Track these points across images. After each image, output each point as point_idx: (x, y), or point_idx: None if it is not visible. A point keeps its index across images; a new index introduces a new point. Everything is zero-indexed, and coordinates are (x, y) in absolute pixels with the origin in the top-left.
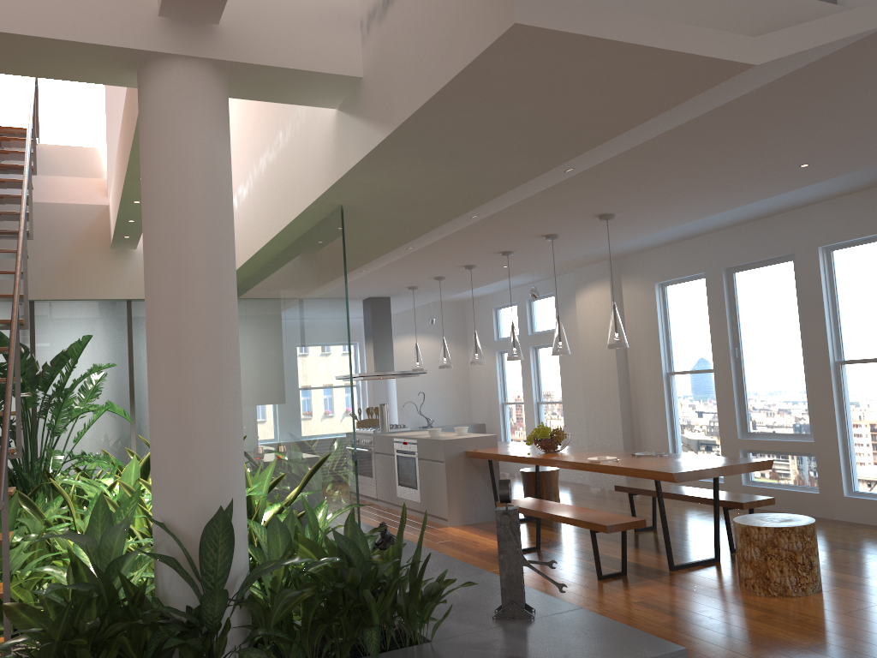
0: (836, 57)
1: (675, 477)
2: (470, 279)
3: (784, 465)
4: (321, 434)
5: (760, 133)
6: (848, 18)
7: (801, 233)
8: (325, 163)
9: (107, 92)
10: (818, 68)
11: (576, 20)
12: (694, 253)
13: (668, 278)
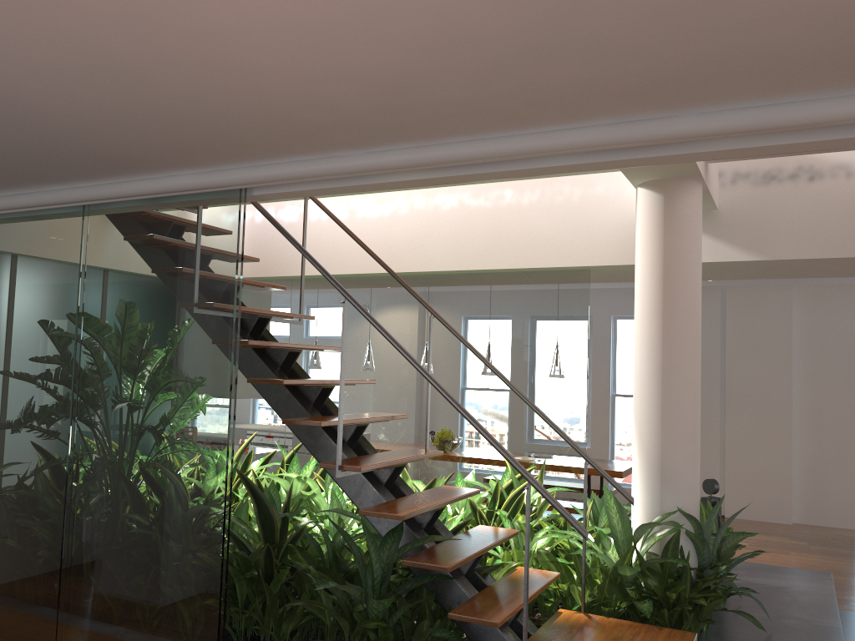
0: None
1: (622, 474)
2: None
3: None
4: (508, 440)
5: None
6: None
7: (599, 303)
8: (623, 244)
9: None
10: None
11: None
12: None
13: None
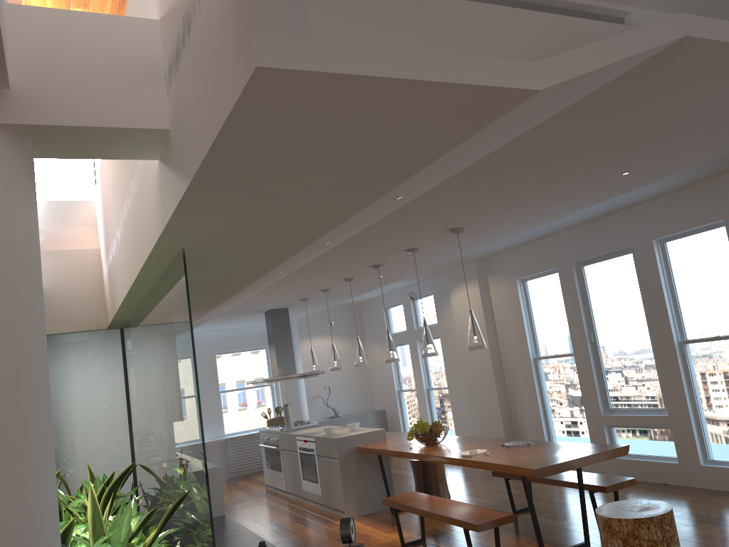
0: (632, 75)
1: (537, 473)
2: (354, 288)
3: (644, 438)
4: (186, 468)
5: (577, 149)
6: (633, 36)
7: (636, 228)
8: (156, 211)
9: None
10: (617, 87)
11: (331, 59)
12: (546, 251)
13: (527, 274)
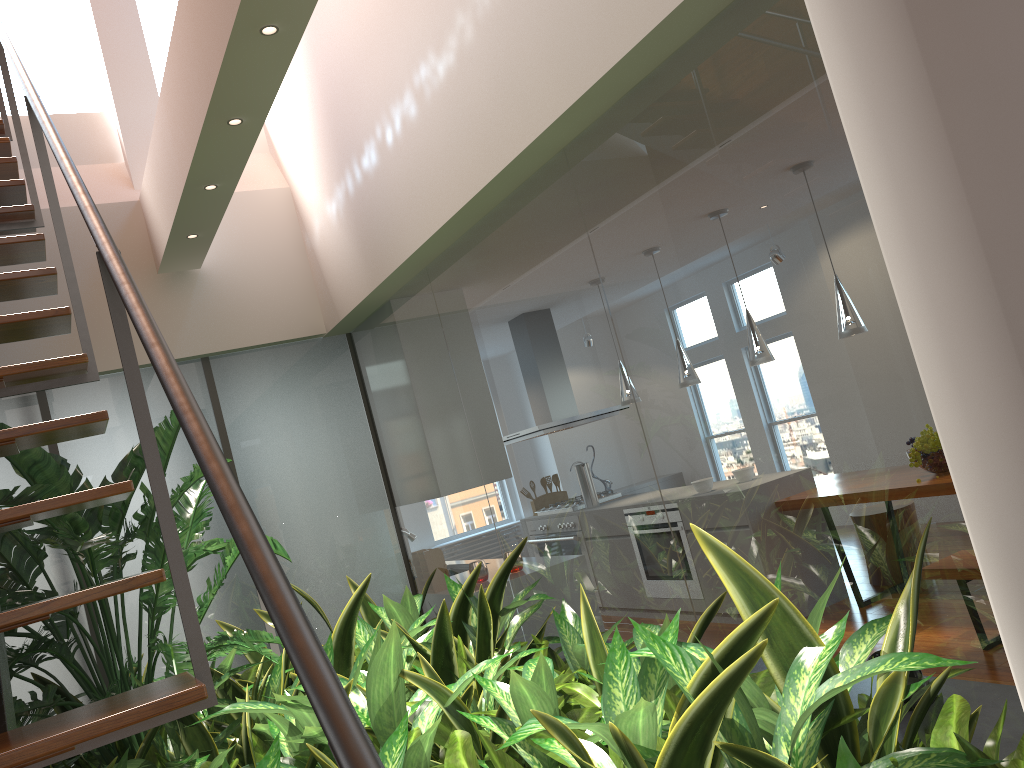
0: None
1: None
2: None
3: None
4: (830, 485)
5: None
6: None
7: None
8: None
9: (97, 15)
10: None
11: None
12: None
13: None
